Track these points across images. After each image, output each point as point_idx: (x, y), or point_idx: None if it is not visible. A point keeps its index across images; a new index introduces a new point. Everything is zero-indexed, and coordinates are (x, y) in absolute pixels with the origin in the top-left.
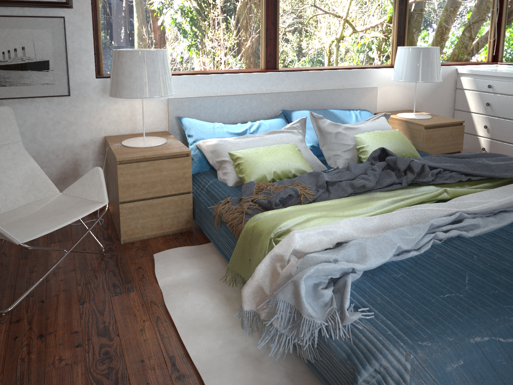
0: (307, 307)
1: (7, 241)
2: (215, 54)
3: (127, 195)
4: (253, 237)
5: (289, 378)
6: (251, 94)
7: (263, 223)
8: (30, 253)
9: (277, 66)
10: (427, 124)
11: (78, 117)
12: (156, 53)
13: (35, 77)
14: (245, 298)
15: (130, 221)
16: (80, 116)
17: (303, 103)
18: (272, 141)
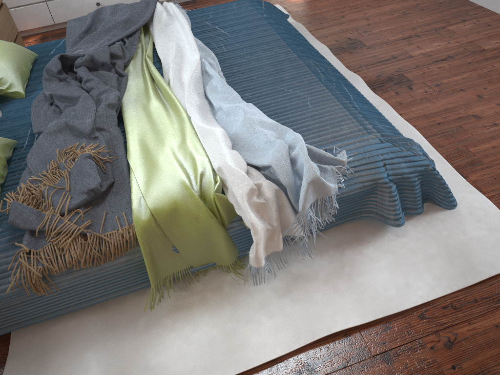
0: (331, 185)
1: None
2: None
3: None
4: (164, 224)
5: (322, 252)
6: None
7: (161, 200)
8: None
9: None
10: None
11: None
12: None
13: None
14: (261, 256)
15: None
16: None
17: None
18: None
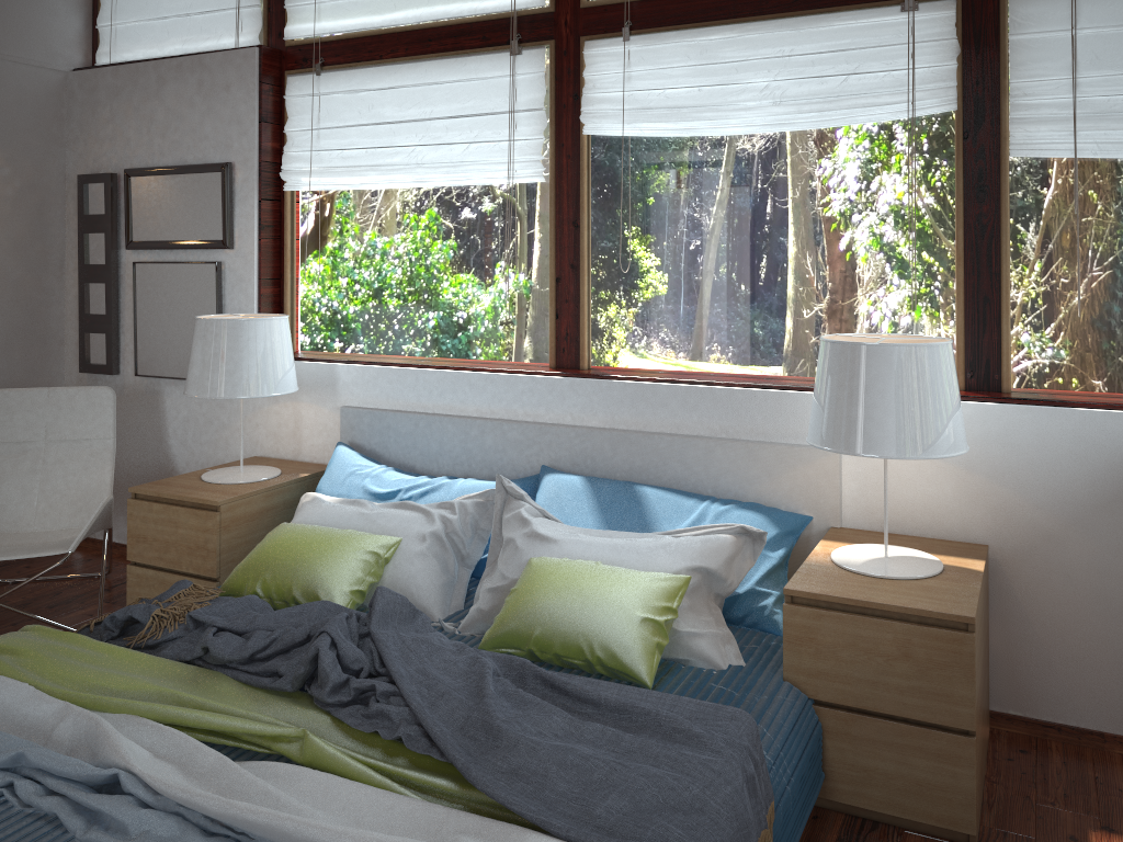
0: None
1: (95, 581)
2: (457, 329)
3: (137, 552)
4: None
5: None
6: (484, 419)
7: None
8: (67, 603)
9: (581, 364)
10: (793, 588)
11: (232, 418)
12: (223, 324)
13: (185, 350)
14: None
15: (137, 598)
16: (235, 417)
17: (605, 458)
18: (364, 522)
